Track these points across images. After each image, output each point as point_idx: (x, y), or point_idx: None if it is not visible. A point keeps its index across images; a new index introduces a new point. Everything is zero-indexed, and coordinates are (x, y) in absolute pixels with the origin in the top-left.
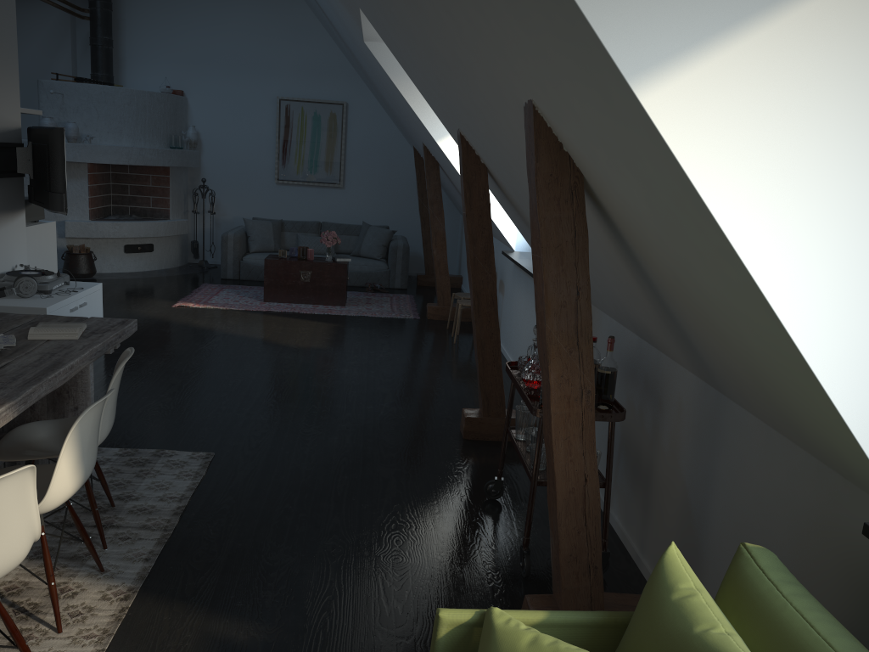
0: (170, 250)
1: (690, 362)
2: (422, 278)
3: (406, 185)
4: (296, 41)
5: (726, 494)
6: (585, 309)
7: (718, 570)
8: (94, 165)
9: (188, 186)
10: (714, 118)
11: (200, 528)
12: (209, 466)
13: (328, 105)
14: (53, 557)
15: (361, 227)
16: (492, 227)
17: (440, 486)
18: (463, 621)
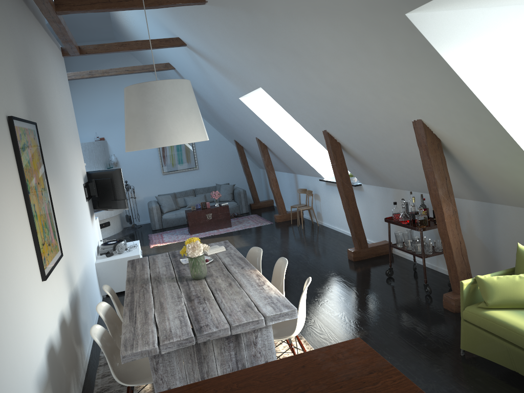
0: (116, 222)
1: (473, 196)
2: (253, 205)
3: (229, 160)
4: None
5: (504, 236)
6: (449, 183)
7: (507, 263)
8: None
9: None
10: (514, 119)
11: None
12: None
13: None
14: None
15: (215, 187)
16: (307, 169)
17: (365, 278)
18: (469, 282)
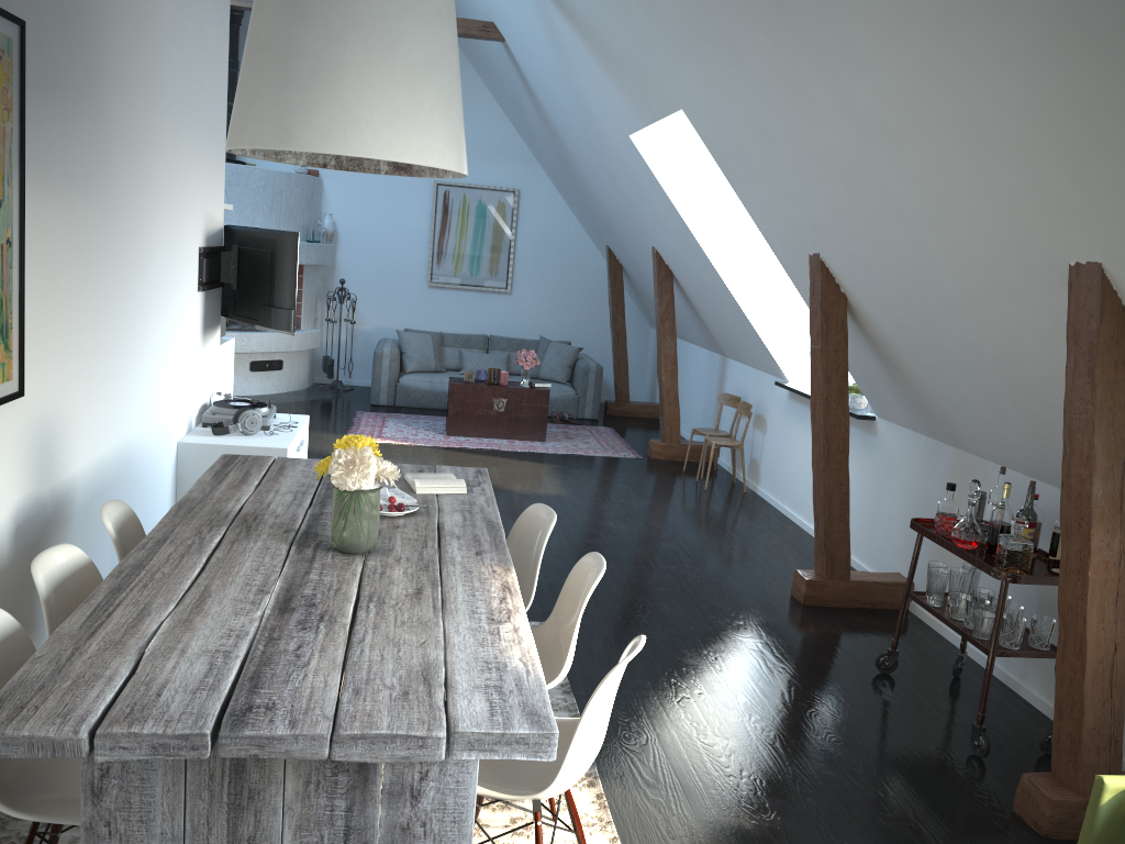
0: (299, 367)
1: None
2: (612, 405)
3: (586, 291)
4: None
5: None
6: None
7: None
8: None
9: (319, 288)
10: None
11: None
12: None
13: (497, 193)
14: None
15: (537, 343)
16: (752, 351)
17: (818, 659)
18: None
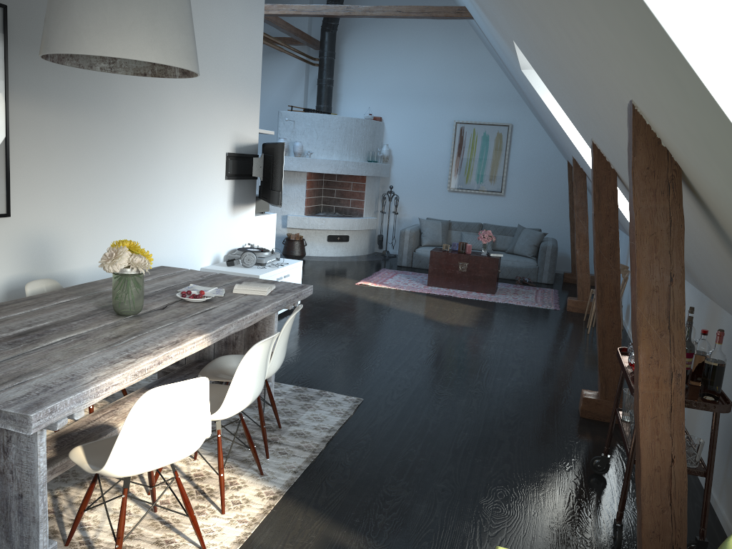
0: (361, 241)
1: None
2: (568, 275)
3: (559, 194)
4: (473, 75)
5: None
6: (678, 295)
7: None
8: (311, 174)
9: (379, 191)
10: None
11: (340, 455)
12: (356, 408)
13: (496, 127)
14: (230, 458)
15: (516, 229)
16: None
17: (549, 455)
18: None
